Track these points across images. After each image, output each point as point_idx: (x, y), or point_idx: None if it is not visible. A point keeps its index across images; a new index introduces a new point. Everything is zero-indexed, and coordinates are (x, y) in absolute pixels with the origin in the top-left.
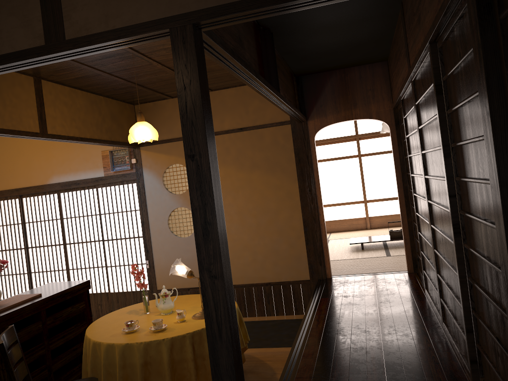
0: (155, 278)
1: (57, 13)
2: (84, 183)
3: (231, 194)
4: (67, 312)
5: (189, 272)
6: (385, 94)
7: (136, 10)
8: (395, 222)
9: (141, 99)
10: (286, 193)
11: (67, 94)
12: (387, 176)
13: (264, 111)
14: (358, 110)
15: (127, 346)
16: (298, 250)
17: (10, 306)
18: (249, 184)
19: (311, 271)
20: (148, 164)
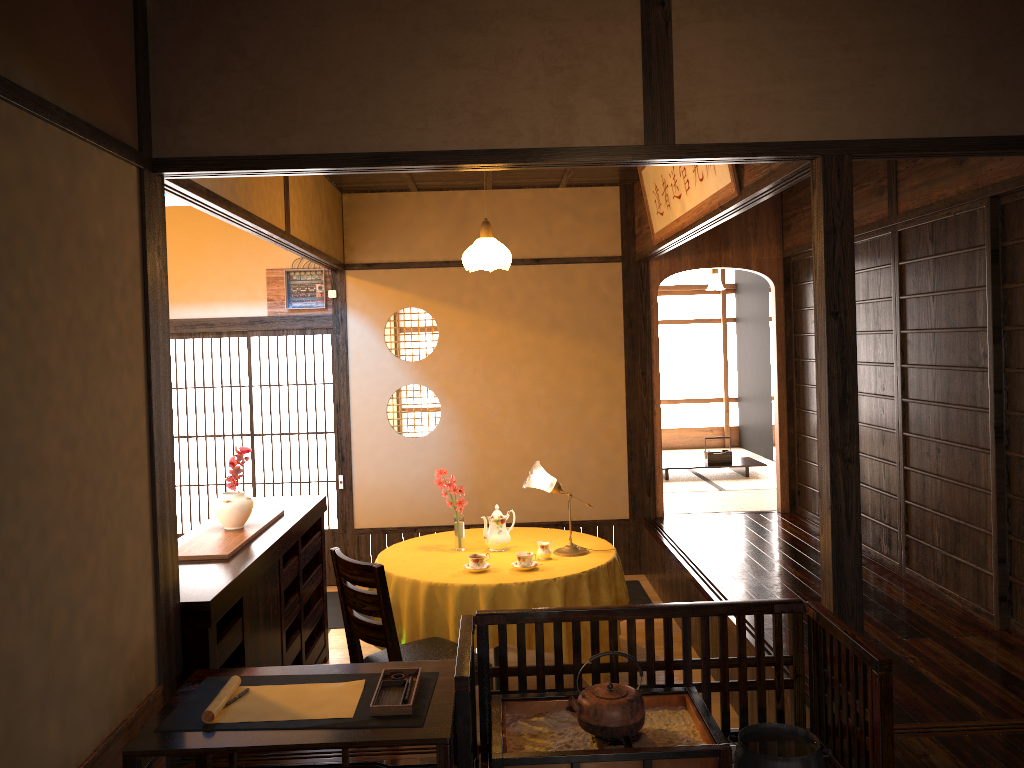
0: (353, 508)
1: (667, 107)
2: (224, 326)
3: (509, 368)
4: (311, 546)
5: (556, 483)
6: (772, 234)
7: (778, 124)
8: (684, 442)
9: (365, 186)
10: (604, 374)
11: None
12: None
13: (580, 235)
14: (731, 254)
15: (500, 588)
16: (614, 470)
17: (266, 525)
18: (541, 355)
19: (633, 505)
20: (359, 303)
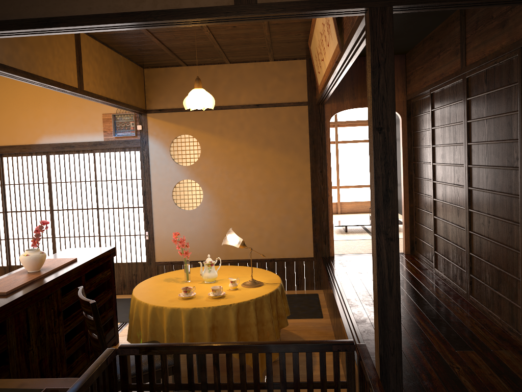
0: (154, 250)
1: None
2: (79, 147)
3: (242, 169)
4: (98, 278)
5: (242, 242)
6: (400, 86)
7: None
8: (363, 209)
9: (154, 64)
10: (298, 172)
11: (98, 49)
12: (346, 165)
13: (282, 90)
14: None
15: (194, 310)
16: (304, 229)
17: (55, 269)
18: (261, 161)
19: (316, 249)
20: (155, 132)
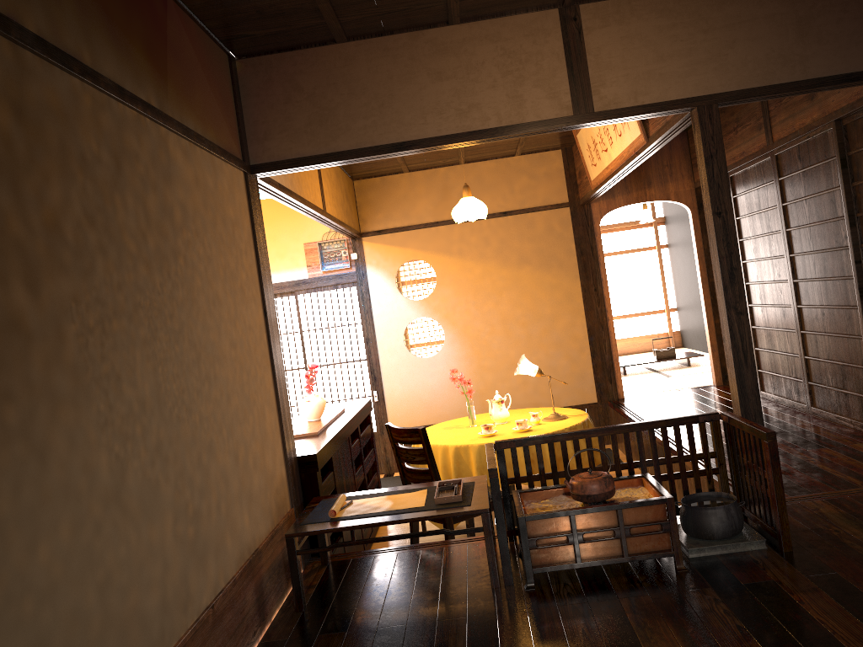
0: (386, 415)
1: (586, 87)
2: (277, 289)
3: (492, 297)
4: (366, 433)
5: (538, 369)
6: (684, 171)
7: (664, 89)
8: (636, 348)
9: (370, 173)
10: (565, 294)
11: None
12: None
13: (535, 190)
14: (653, 190)
15: None
16: (581, 366)
17: (335, 416)
18: (516, 284)
19: (599, 391)
20: (374, 260)
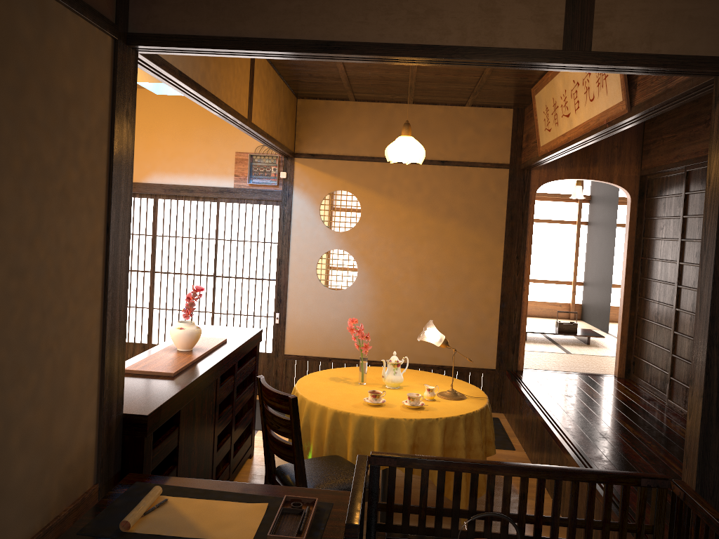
0: (284, 338)
1: (587, 16)
2: (200, 192)
3: (412, 244)
4: (246, 368)
5: (444, 339)
6: (633, 156)
7: (691, 39)
8: (538, 312)
9: (315, 94)
10: (487, 255)
11: (265, 70)
12: None
13: (478, 145)
14: (598, 169)
15: (392, 422)
16: (487, 330)
17: (210, 350)
18: (439, 236)
19: (499, 359)
20: (303, 183)
